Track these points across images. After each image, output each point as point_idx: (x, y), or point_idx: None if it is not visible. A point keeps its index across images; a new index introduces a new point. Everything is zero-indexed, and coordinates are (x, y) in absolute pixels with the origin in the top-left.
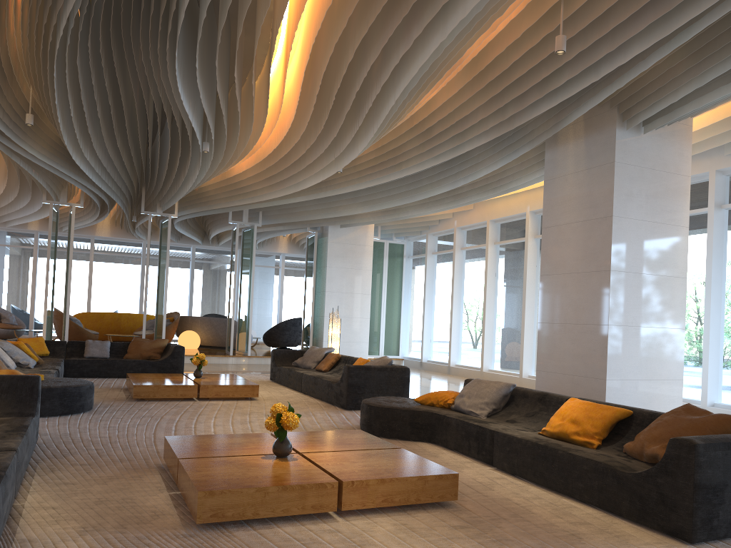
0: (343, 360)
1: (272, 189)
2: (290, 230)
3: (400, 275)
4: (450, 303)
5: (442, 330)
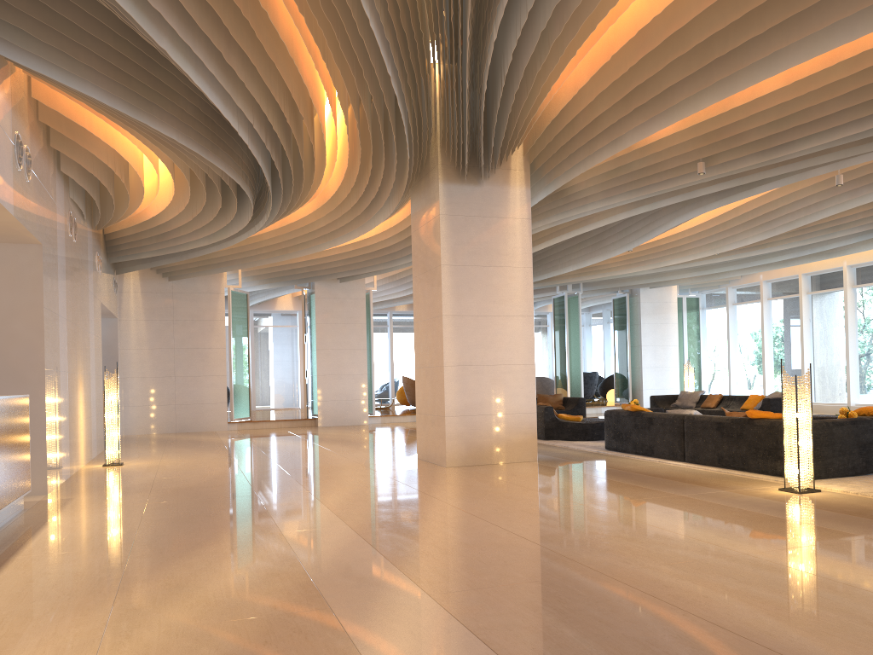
0: (727, 398)
1: (629, 266)
2: (592, 293)
3: (697, 326)
4: (758, 348)
5: (750, 372)
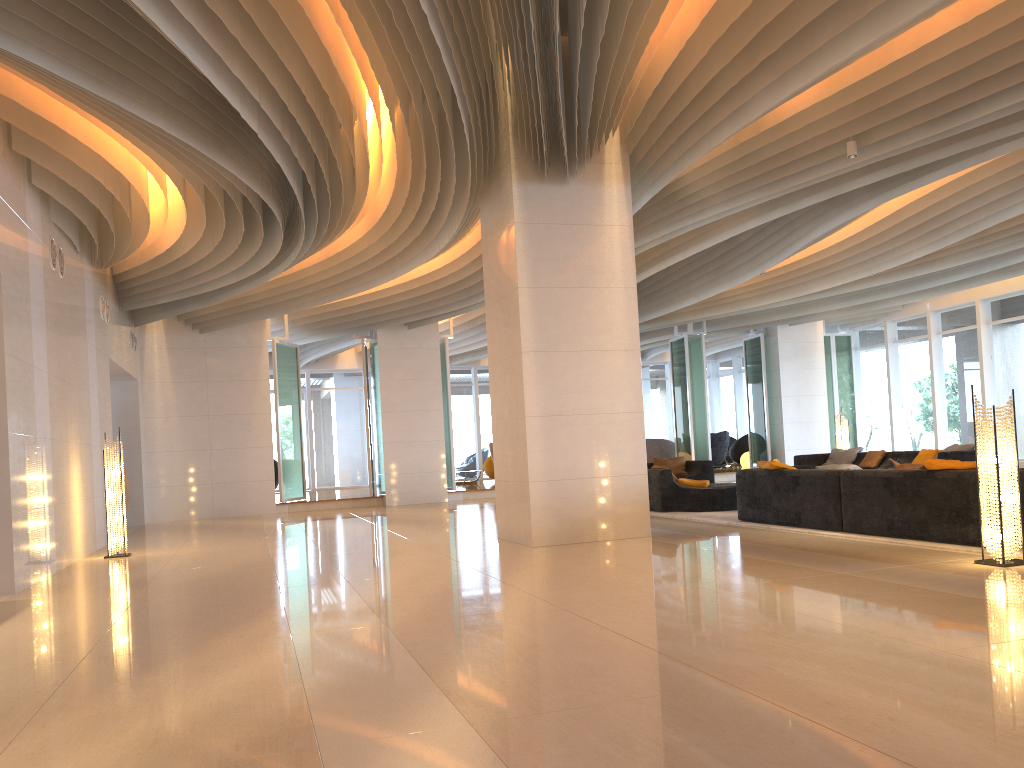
0: (891, 455)
1: (763, 296)
2: (718, 335)
3: (850, 370)
4: (927, 394)
5: (917, 424)
